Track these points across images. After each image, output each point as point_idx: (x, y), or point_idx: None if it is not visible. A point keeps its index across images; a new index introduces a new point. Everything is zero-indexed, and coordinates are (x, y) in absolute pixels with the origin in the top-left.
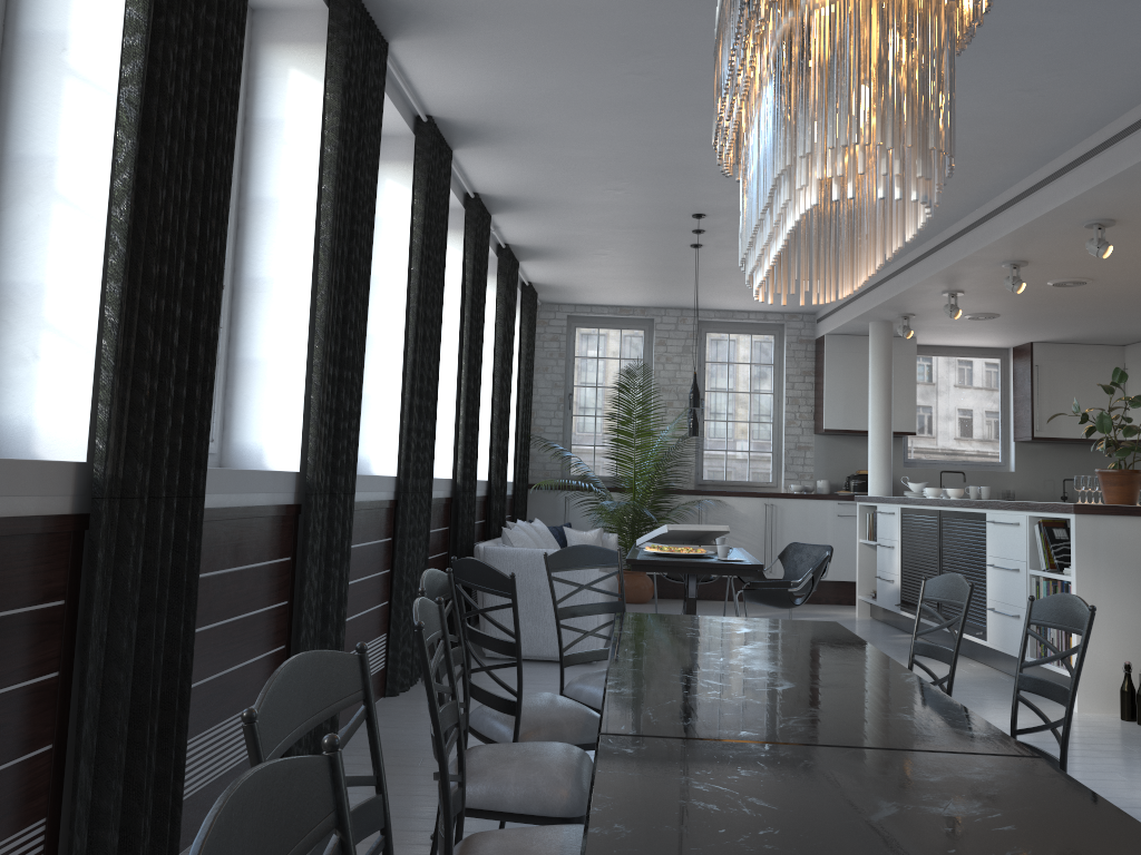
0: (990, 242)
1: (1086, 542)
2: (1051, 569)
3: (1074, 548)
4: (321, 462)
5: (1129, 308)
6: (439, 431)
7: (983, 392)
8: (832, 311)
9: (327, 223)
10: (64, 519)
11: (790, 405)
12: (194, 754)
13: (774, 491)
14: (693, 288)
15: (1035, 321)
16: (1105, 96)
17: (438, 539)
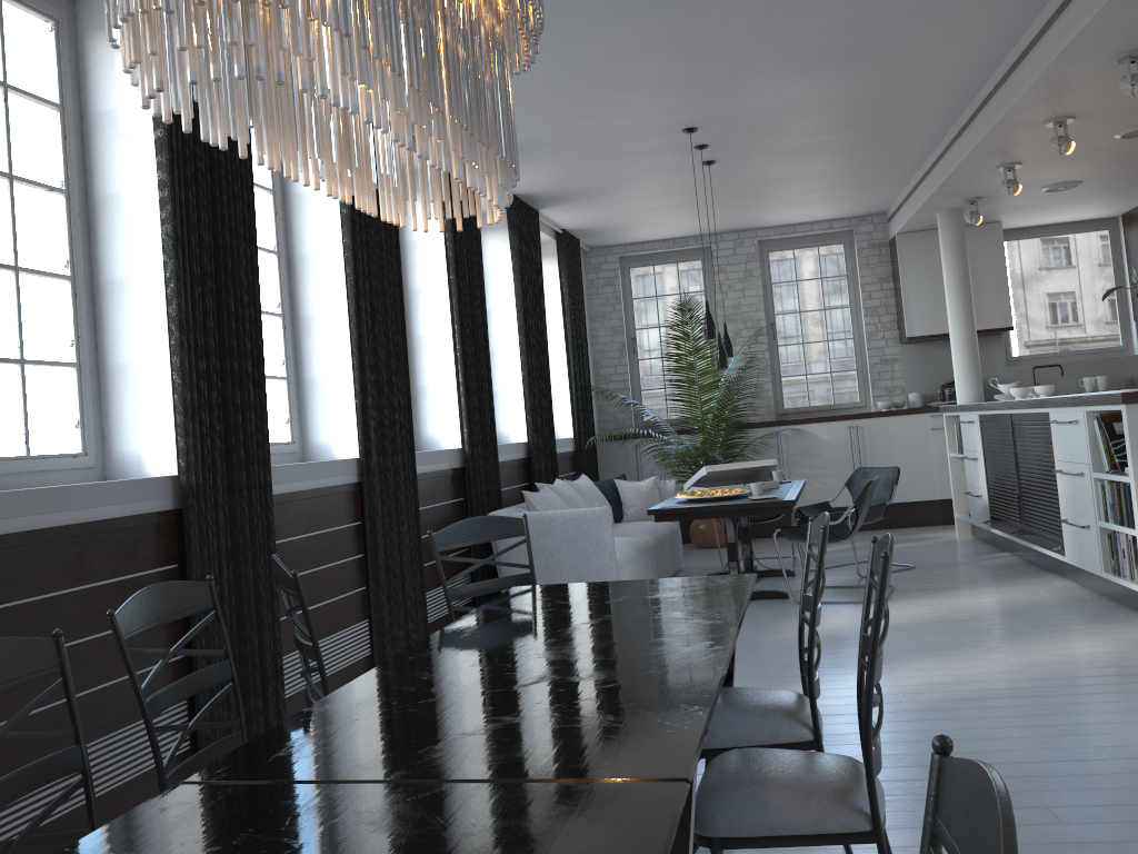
0: (1014, 101)
1: None
2: (1114, 470)
3: (1129, 444)
4: (200, 462)
5: None
6: (443, 401)
7: (1092, 270)
8: (898, 207)
9: (166, 211)
10: None
11: (869, 317)
12: None
13: (864, 411)
14: (736, 208)
15: (1129, 181)
16: None
17: (447, 512)
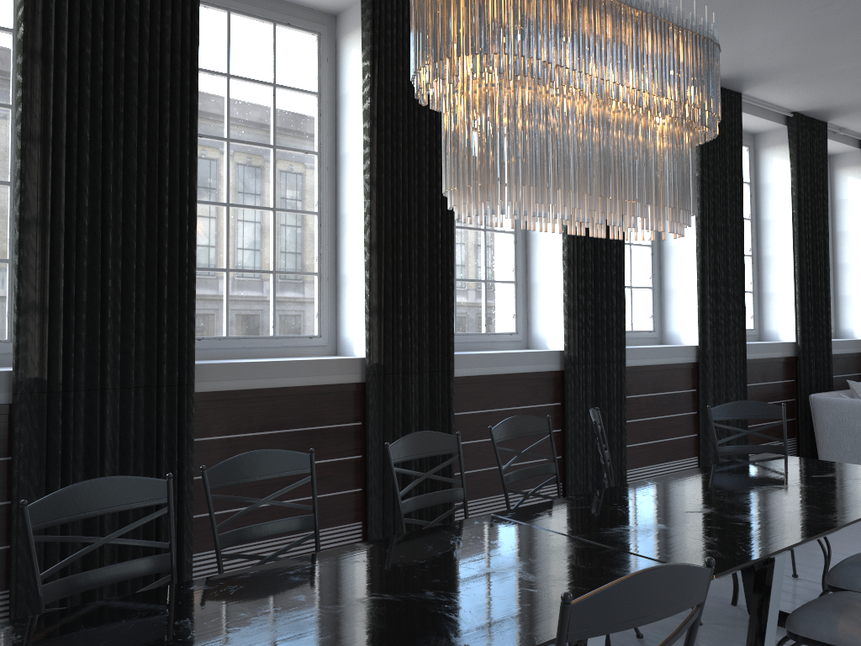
0: None
1: None
2: None
3: None
4: (576, 344)
5: None
6: (782, 305)
7: None
8: None
9: None
10: (354, 385)
11: None
12: (475, 509)
13: None
14: None
15: None
16: None
17: (776, 389)
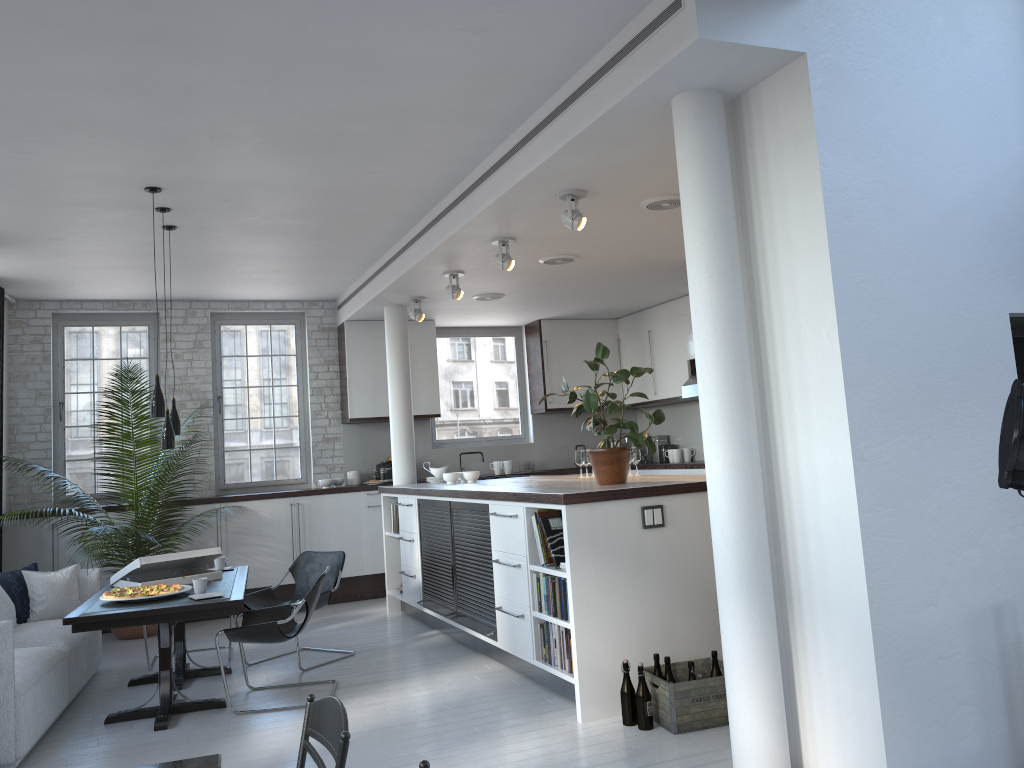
0: (473, 216)
1: (579, 534)
2: (549, 563)
3: (567, 542)
4: None
5: (615, 284)
6: None
7: (502, 369)
8: (349, 297)
9: None
10: None
11: (316, 396)
12: None
13: (305, 487)
14: (192, 278)
15: (538, 299)
16: (558, 44)
17: None
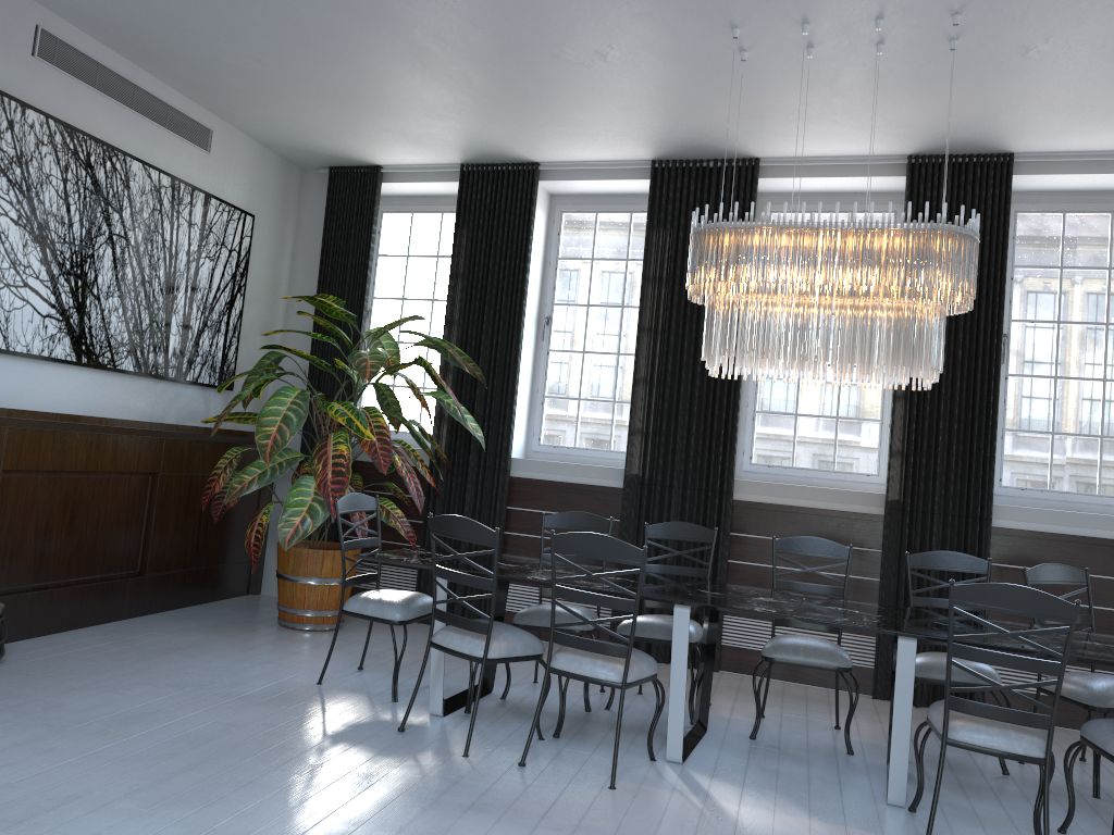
0: None
1: None
2: None
3: None
4: None
5: None
6: None
7: None
8: None
9: None
10: (876, 516)
11: None
12: None
13: None
14: None
15: None
16: None
17: None
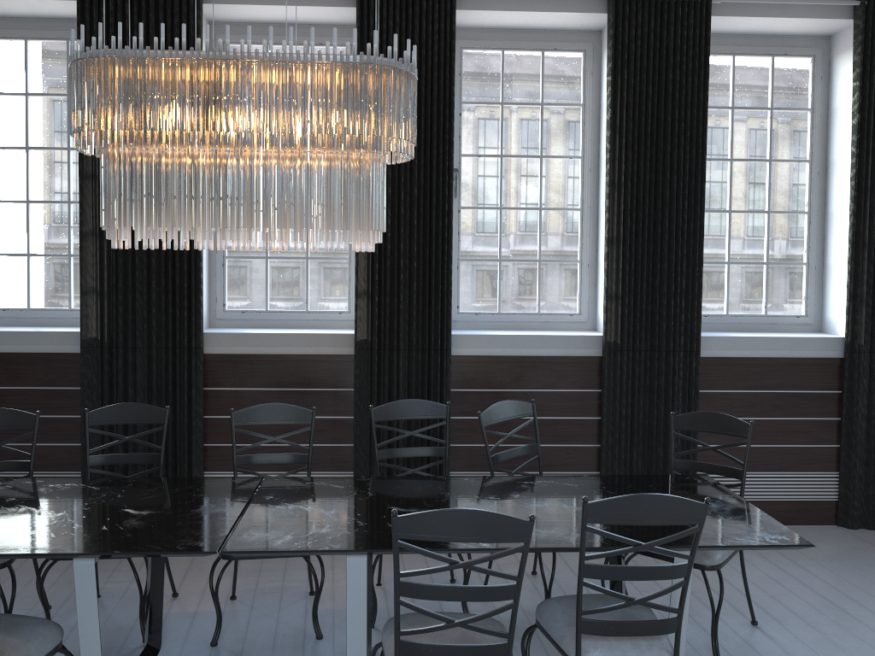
0: None
1: None
2: None
3: None
4: (618, 329)
5: None
6: None
7: None
8: None
9: (606, 168)
10: (348, 356)
11: None
12: None
13: None
14: None
15: None
16: None
17: None
